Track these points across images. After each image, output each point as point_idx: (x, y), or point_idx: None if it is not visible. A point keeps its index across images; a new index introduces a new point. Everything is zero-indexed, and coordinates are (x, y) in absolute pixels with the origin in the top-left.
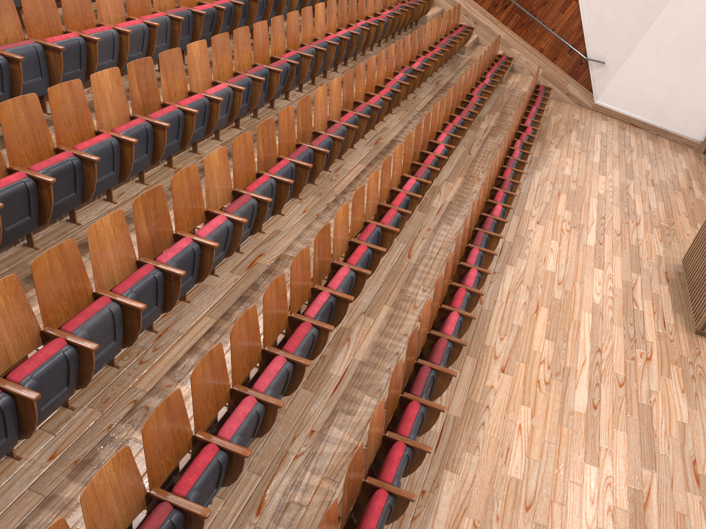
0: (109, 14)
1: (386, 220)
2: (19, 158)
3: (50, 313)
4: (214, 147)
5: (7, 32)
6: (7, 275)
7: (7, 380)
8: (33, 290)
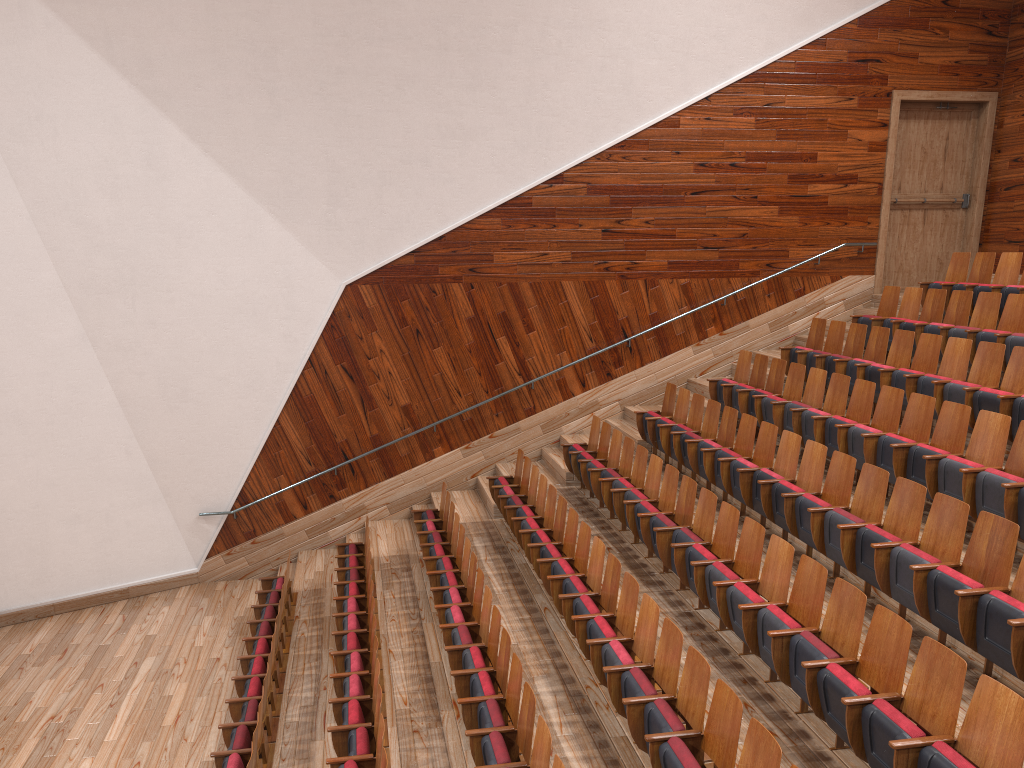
0: (774, 583)
1: (348, 763)
2: (567, 545)
3: (458, 555)
4: (624, 728)
5: (707, 529)
6: (537, 587)
7: (437, 543)
8: (512, 587)
